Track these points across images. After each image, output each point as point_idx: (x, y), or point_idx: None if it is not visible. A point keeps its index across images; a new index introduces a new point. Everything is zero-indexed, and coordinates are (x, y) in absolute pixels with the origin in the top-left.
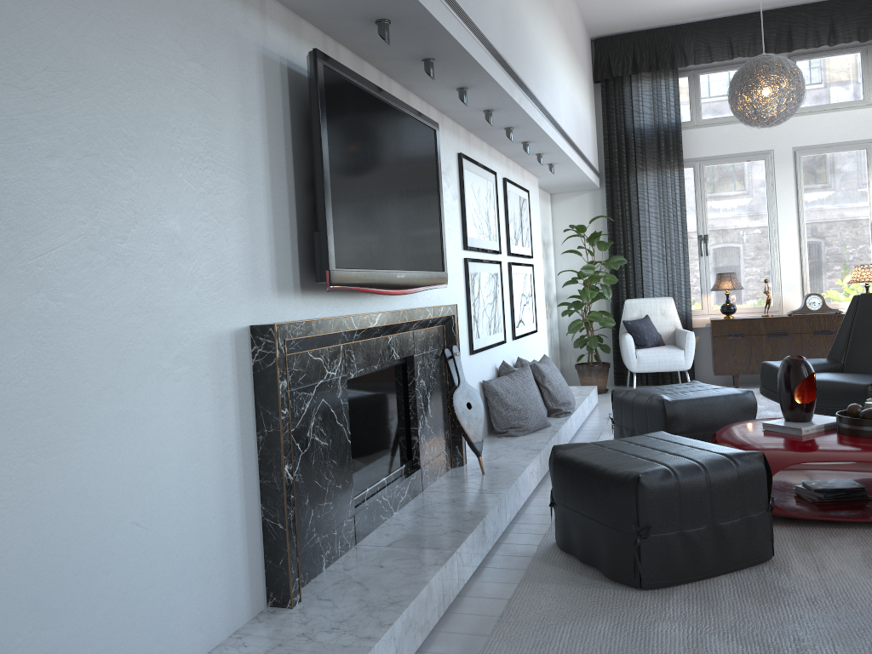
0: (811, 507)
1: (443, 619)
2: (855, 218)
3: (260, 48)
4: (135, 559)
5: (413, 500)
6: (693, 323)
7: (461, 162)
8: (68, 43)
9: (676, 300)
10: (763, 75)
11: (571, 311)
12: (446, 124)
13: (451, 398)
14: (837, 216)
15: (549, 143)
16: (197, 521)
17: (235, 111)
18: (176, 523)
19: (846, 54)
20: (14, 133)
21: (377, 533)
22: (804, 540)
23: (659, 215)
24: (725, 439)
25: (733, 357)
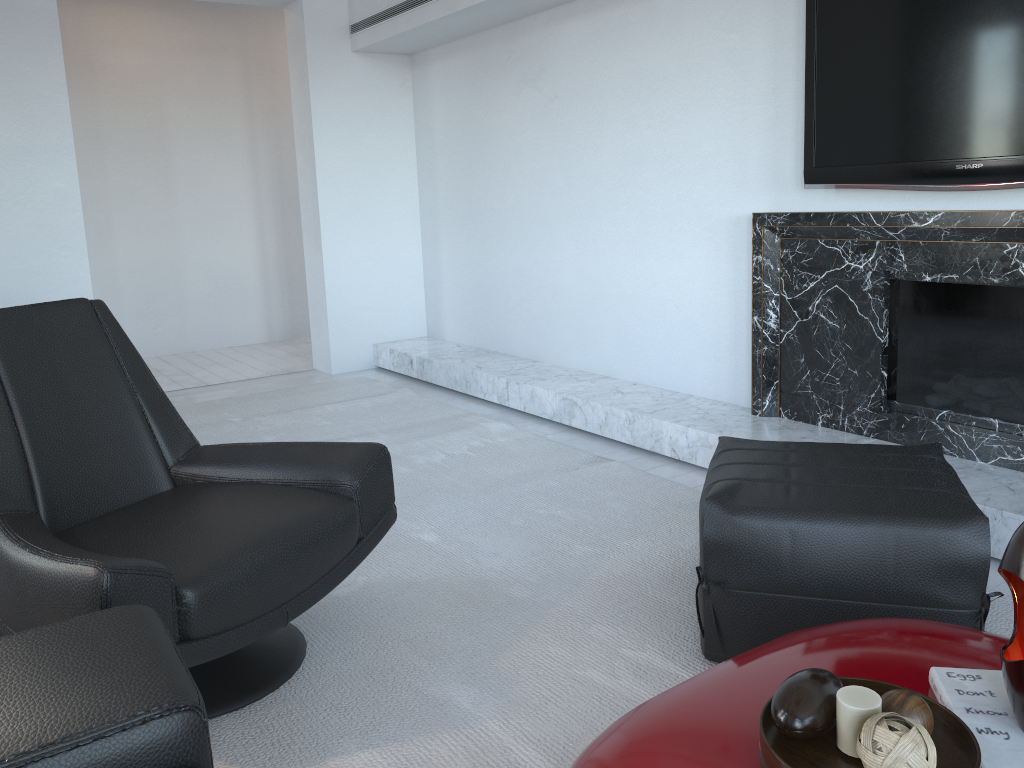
0: None
1: None
2: None
3: None
4: (675, 323)
5: None
6: None
7: None
8: (656, 70)
9: None
10: None
11: None
12: None
13: None
14: None
15: None
16: (712, 324)
17: (766, 51)
18: (699, 318)
19: None
20: (634, 123)
21: None
22: None
23: None
24: None
25: None
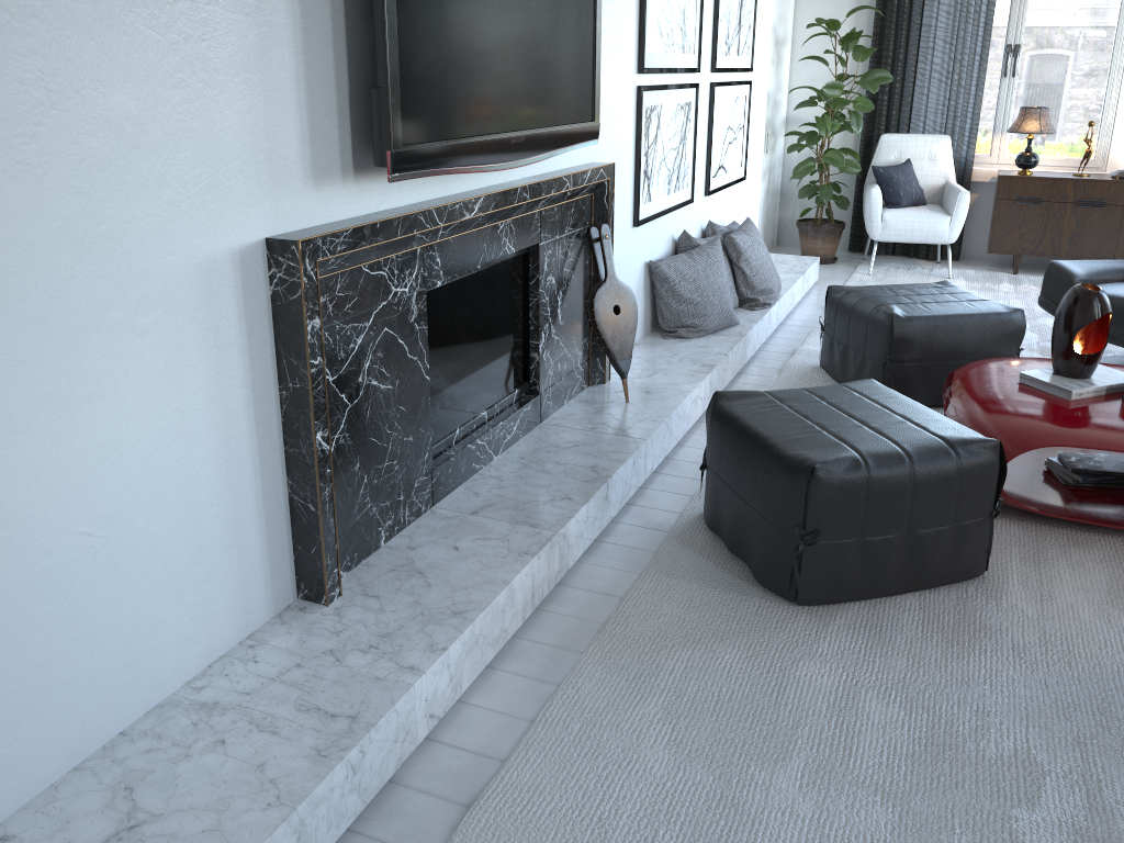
0: (1062, 493)
1: (530, 619)
2: None
3: None
4: (88, 578)
5: (525, 437)
6: (973, 175)
7: None
8: None
9: (955, 139)
10: None
11: (802, 146)
12: None
13: (592, 299)
14: None
15: None
16: (185, 515)
17: None
18: (151, 522)
19: None
20: None
21: (465, 490)
22: (1036, 547)
23: (953, 10)
24: (962, 391)
25: (1019, 230)
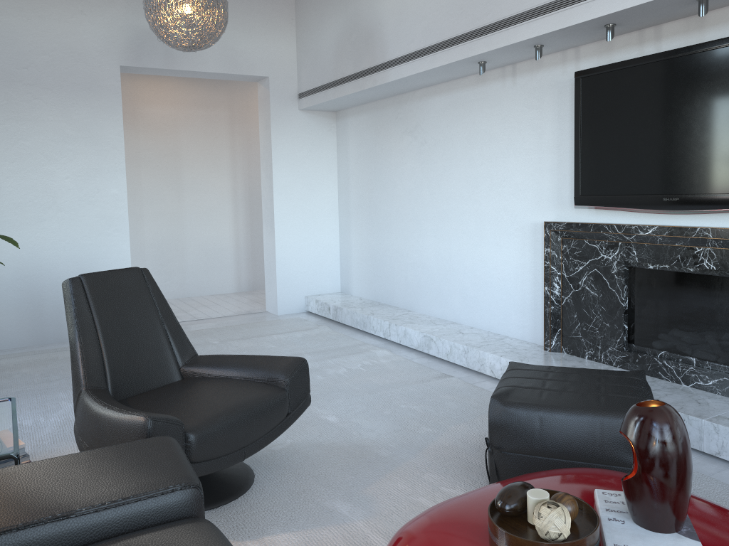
0: None
1: None
2: None
3: (573, 80)
4: (497, 289)
5: (721, 396)
6: None
7: None
8: (486, 129)
9: None
10: None
11: None
12: None
13: None
14: None
15: None
16: (521, 291)
17: (553, 122)
18: (512, 286)
19: None
20: (473, 161)
21: None
22: None
23: None
24: None
25: None
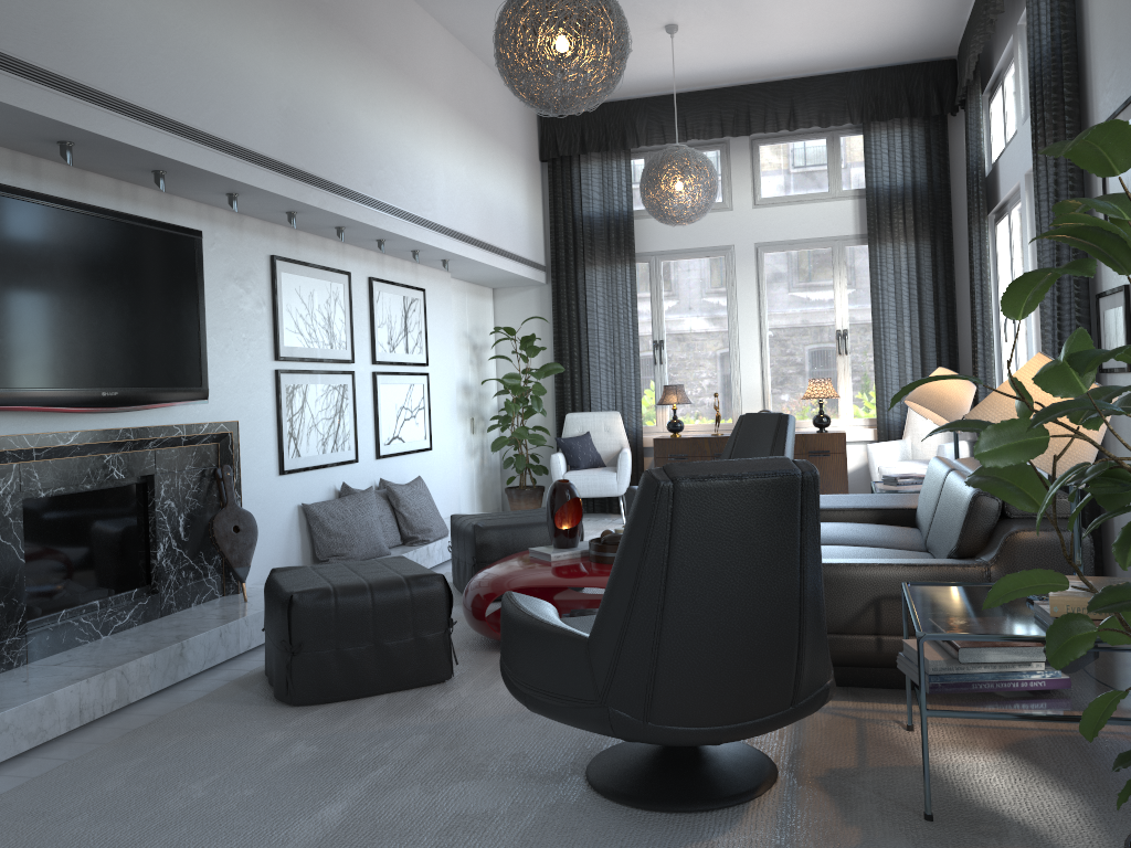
0: None
1: (79, 732)
2: (820, 325)
3: None
4: None
5: (140, 625)
6: (645, 441)
7: (274, 265)
8: None
9: (626, 414)
10: (667, 169)
11: (499, 426)
12: (249, 225)
13: (213, 520)
14: (801, 323)
15: (411, 241)
16: None
17: None
18: None
19: (812, 139)
20: None
21: (62, 654)
22: None
23: (608, 317)
24: (488, 566)
25: None
